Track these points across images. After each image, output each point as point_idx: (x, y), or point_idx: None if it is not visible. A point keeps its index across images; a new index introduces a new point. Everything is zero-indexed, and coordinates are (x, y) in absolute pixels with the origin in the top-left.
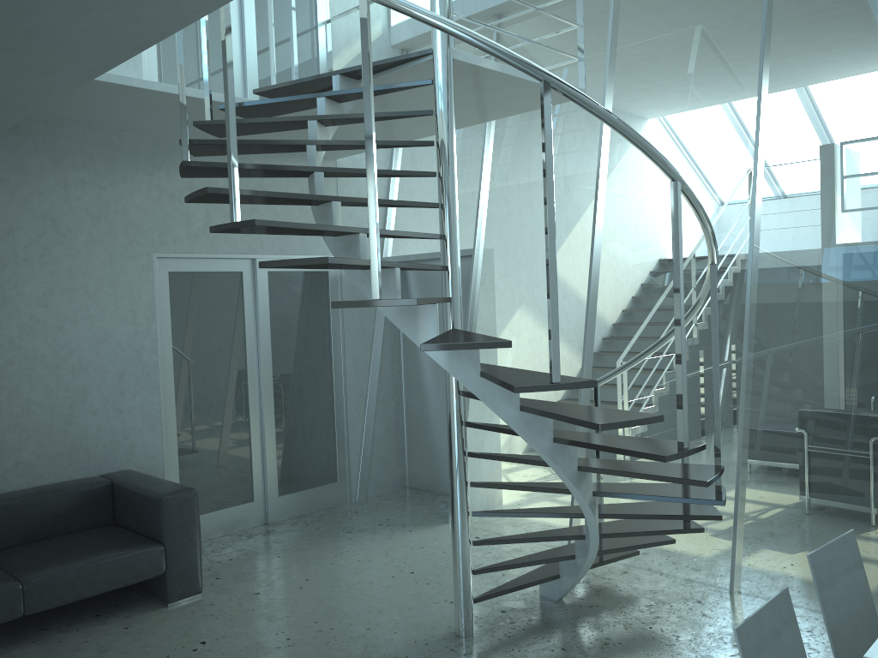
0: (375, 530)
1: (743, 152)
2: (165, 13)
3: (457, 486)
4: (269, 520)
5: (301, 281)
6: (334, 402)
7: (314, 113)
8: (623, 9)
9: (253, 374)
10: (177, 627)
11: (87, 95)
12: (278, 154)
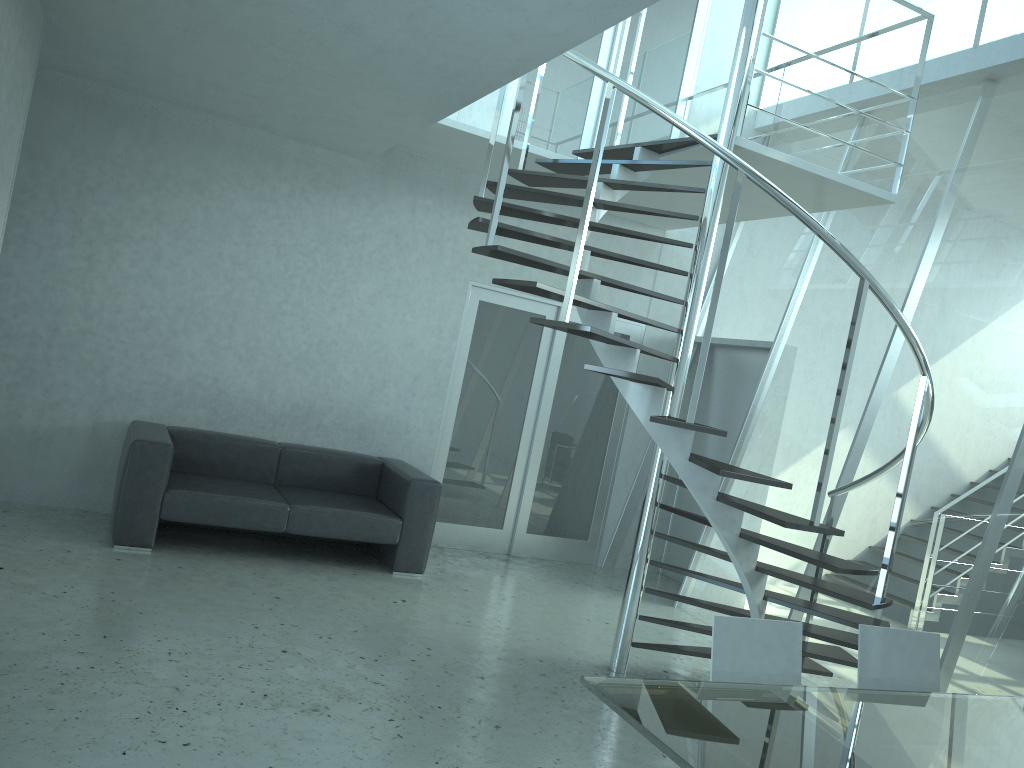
0: (601, 589)
1: None
2: (474, 81)
3: (641, 531)
4: (511, 551)
5: None
6: (604, 463)
7: None
8: (984, 120)
9: (531, 412)
10: (391, 586)
11: (440, 136)
12: (607, 215)
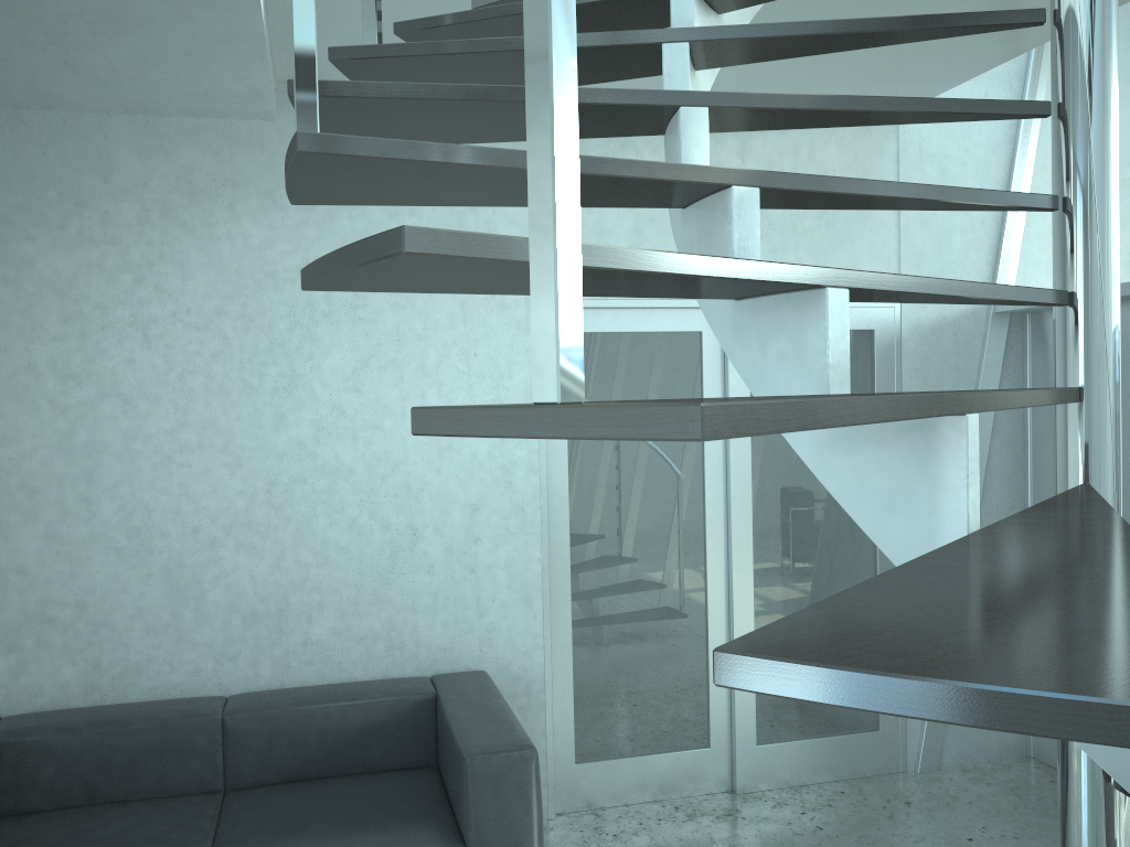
0: None
1: None
2: None
3: None
4: (737, 786)
5: None
6: None
7: None
8: None
9: (716, 518)
10: None
11: None
12: None
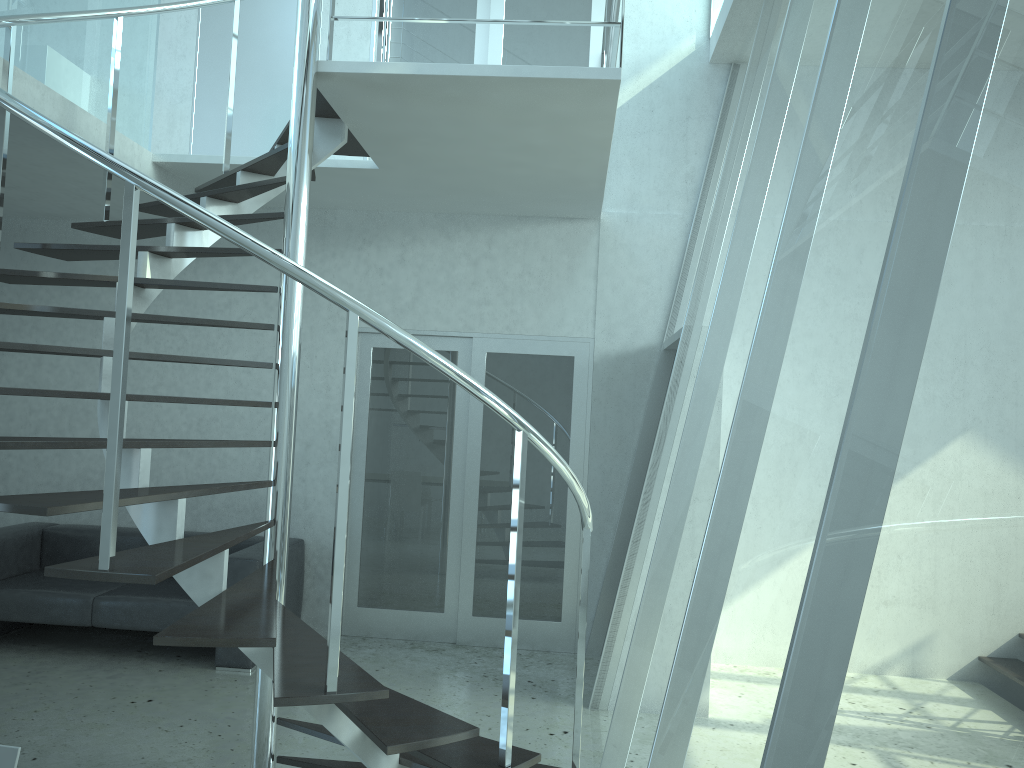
0: None
1: (804, 119)
2: None
3: None
4: (457, 639)
5: (533, 366)
6: (566, 520)
7: (410, 165)
8: None
9: (458, 468)
10: (175, 684)
11: None
12: (515, 218)
